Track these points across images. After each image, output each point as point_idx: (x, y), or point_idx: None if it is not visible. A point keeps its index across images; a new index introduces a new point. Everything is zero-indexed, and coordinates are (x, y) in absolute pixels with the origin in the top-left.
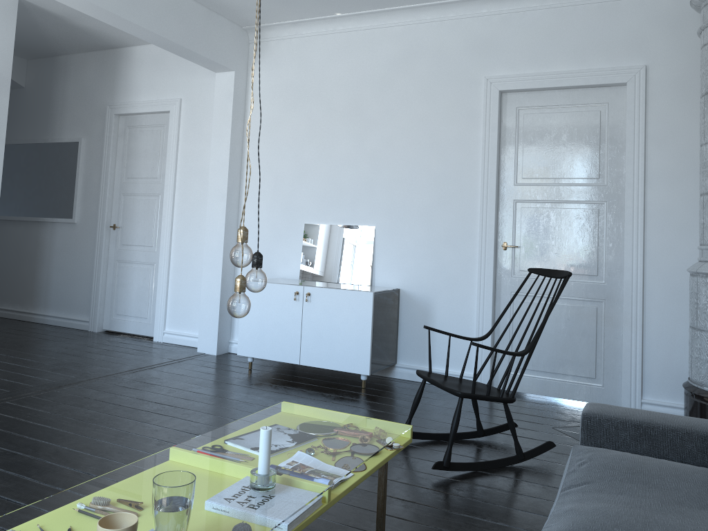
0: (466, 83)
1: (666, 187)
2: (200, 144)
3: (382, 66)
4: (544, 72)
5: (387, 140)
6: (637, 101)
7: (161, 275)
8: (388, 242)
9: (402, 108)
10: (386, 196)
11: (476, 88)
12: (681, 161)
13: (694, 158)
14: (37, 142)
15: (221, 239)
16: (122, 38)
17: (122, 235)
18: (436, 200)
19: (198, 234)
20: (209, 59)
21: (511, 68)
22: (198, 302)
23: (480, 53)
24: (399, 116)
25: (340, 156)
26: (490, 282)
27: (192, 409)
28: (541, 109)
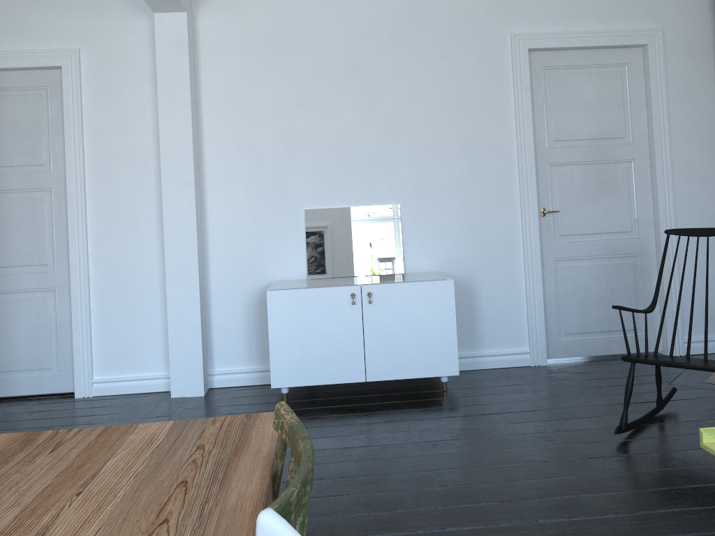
0: (490, 39)
1: (686, 142)
2: (122, 114)
3: (389, 16)
4: (572, 30)
5: (404, 103)
6: (658, 62)
7: (77, 303)
8: (418, 221)
9: (419, 67)
10: (409, 169)
11: (501, 45)
12: (696, 118)
13: (706, 115)
14: None
15: (193, 241)
16: None
17: None
18: (469, 169)
19: (135, 239)
20: None
21: (537, 25)
22: (147, 331)
23: (503, 7)
24: (416, 75)
25: (344, 124)
26: (538, 251)
27: (357, 475)
28: (566, 69)
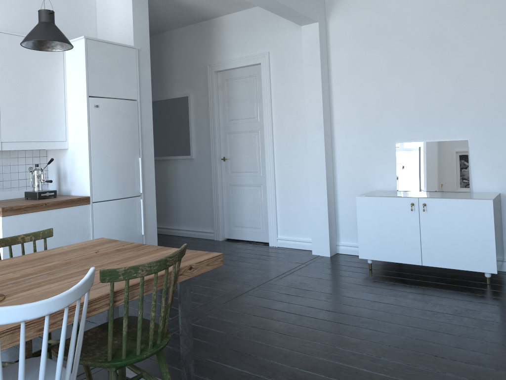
0: None
1: None
2: (290, 87)
3: None
4: None
5: (471, 62)
6: None
7: (269, 194)
8: (483, 152)
9: (484, 33)
10: (475, 113)
11: None
12: None
13: None
14: (155, 100)
15: (323, 162)
16: (216, 10)
17: (231, 165)
18: None
19: (297, 159)
20: (302, 14)
21: None
22: (303, 214)
23: None
24: (482, 40)
25: (424, 82)
26: None
27: (364, 317)
28: None
